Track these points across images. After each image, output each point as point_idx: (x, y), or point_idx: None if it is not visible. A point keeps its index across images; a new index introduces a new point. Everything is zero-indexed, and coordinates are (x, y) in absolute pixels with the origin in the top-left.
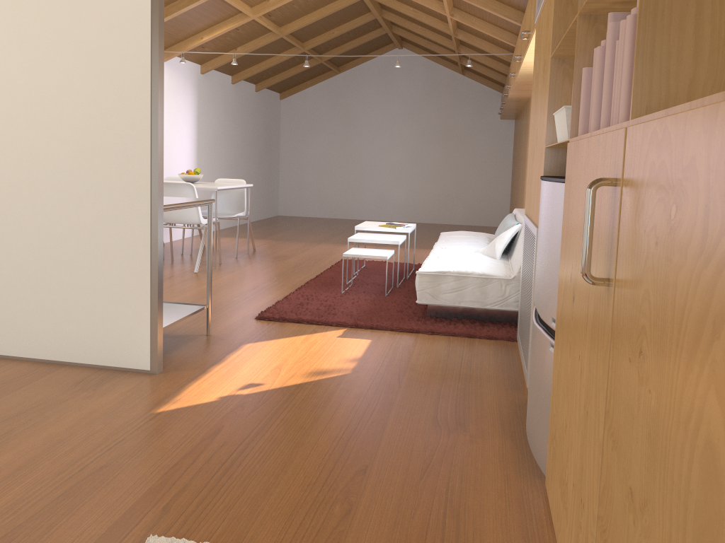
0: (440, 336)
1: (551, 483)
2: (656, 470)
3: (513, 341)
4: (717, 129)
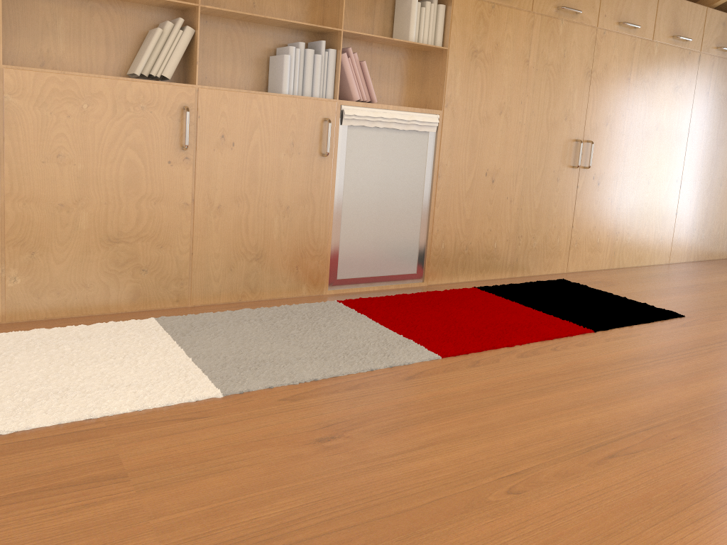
0: None
1: None
2: (89, 184)
3: None
4: (117, 86)
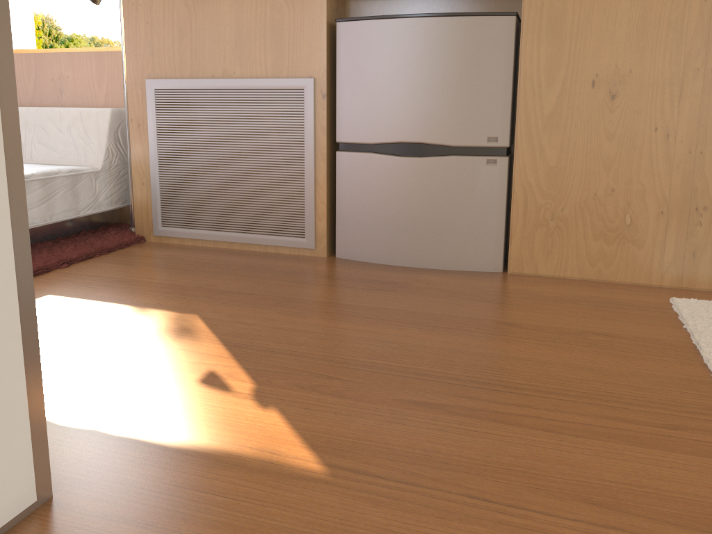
0: (84, 263)
1: (551, 255)
2: None
3: (144, 242)
4: None
